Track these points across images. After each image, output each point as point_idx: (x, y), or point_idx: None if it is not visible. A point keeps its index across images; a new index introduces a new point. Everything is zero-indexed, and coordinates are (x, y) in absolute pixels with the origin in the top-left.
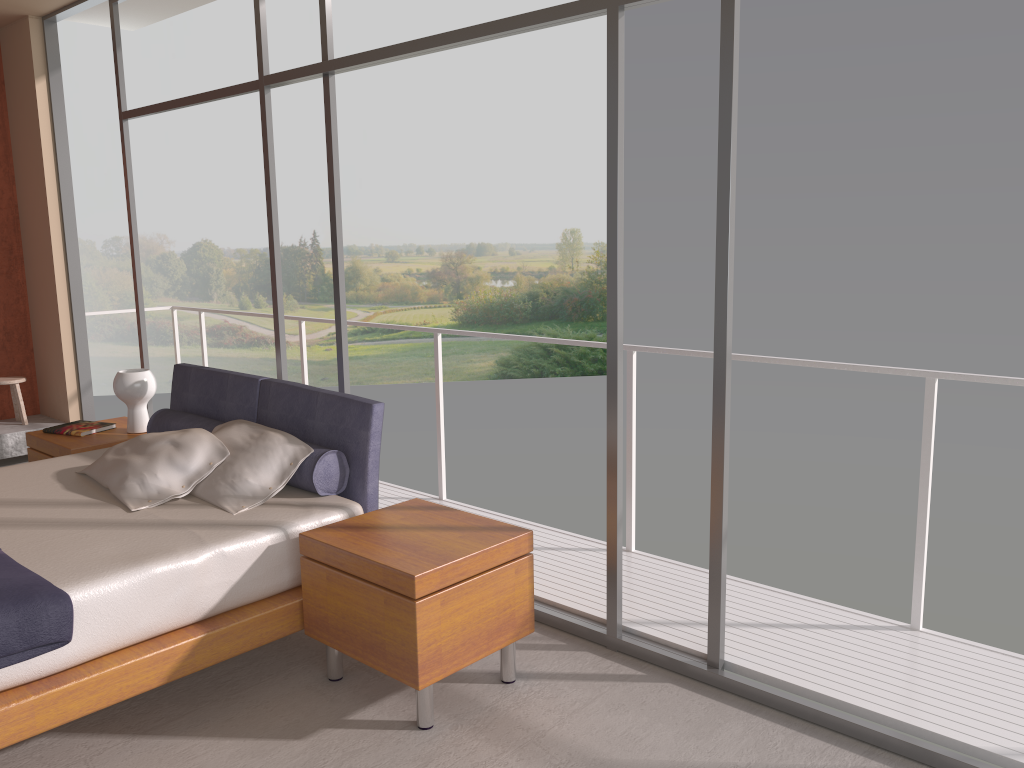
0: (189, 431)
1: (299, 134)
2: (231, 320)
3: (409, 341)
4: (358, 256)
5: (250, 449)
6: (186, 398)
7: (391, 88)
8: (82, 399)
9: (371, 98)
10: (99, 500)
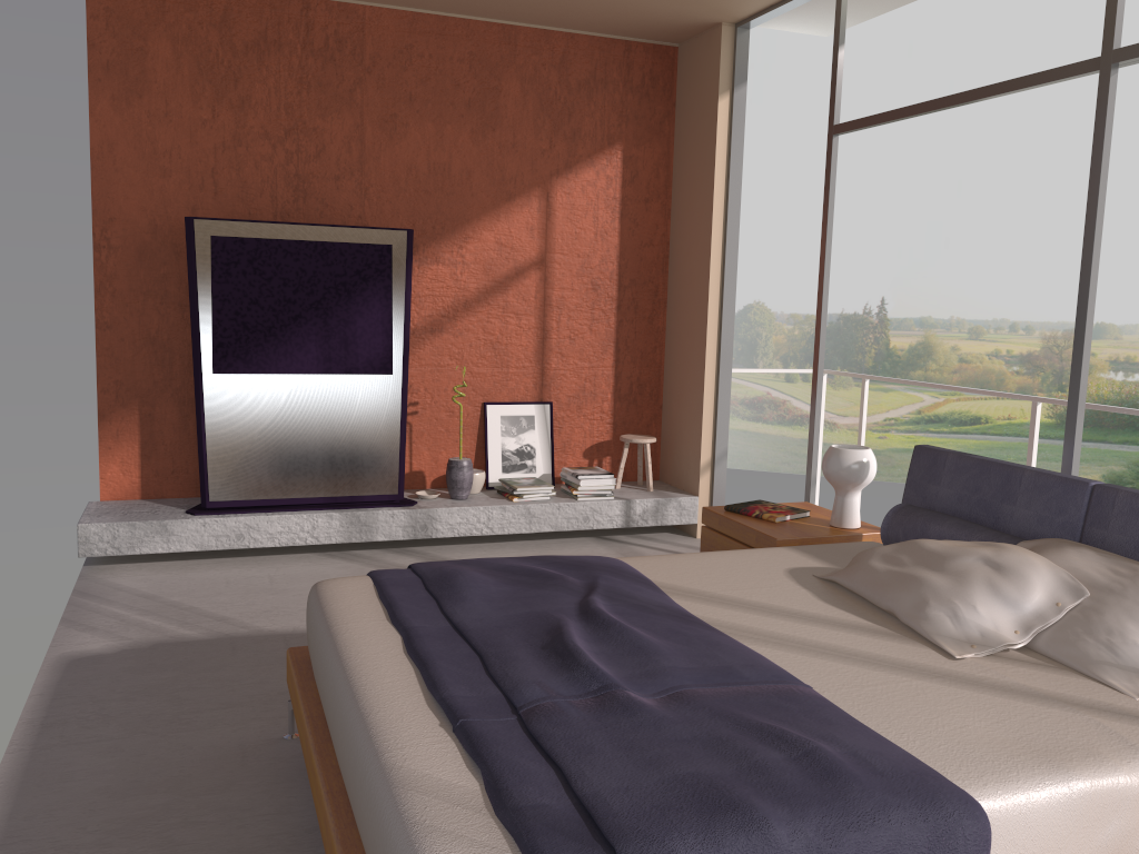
0: (1004, 547)
1: (879, 185)
2: (774, 393)
3: (985, 438)
4: (932, 330)
5: (1126, 593)
6: (934, 493)
7: (1000, 129)
8: (714, 470)
9: (973, 142)
10: (885, 628)
